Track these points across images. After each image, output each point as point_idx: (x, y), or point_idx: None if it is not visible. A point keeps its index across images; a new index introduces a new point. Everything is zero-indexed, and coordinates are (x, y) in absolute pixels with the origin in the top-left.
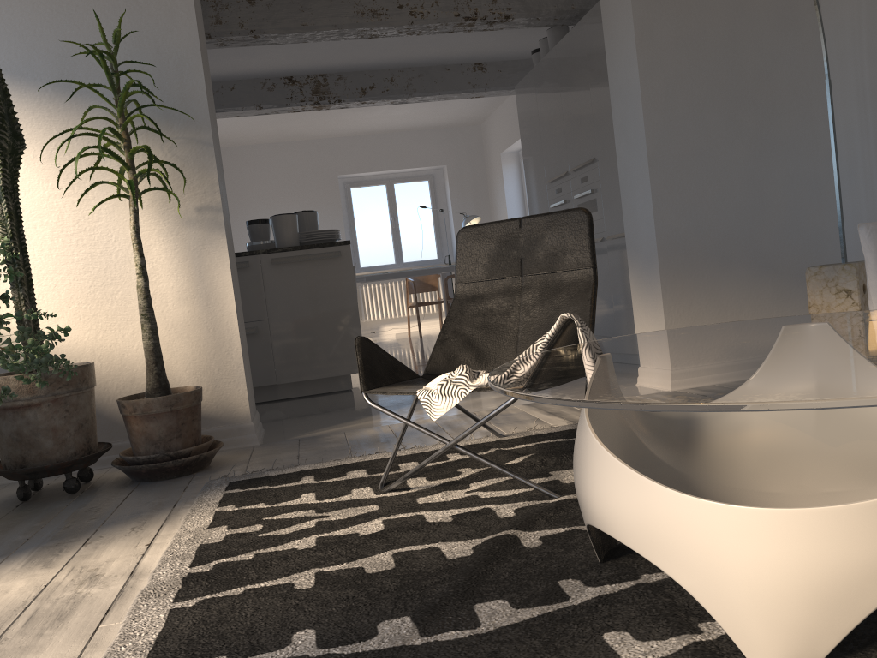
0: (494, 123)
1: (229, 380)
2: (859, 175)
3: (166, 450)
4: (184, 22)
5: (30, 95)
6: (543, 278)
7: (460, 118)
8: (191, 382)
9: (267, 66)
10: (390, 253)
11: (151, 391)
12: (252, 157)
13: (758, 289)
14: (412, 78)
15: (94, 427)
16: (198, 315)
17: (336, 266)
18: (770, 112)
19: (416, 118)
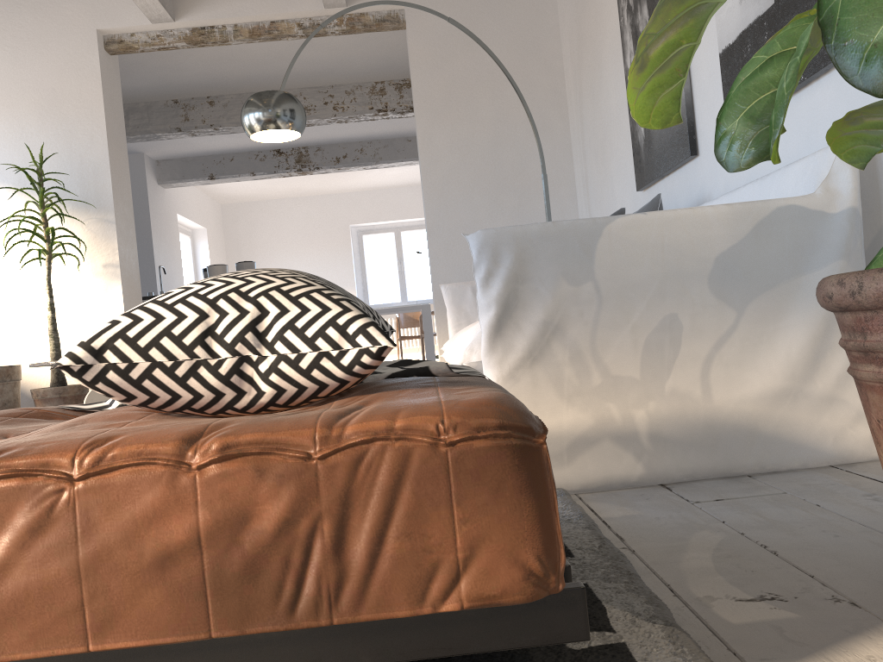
0: None
1: None
2: None
3: None
4: (99, 142)
5: (0, 192)
6: None
7: None
8: None
9: (255, 142)
10: (396, 292)
11: (52, 385)
12: (277, 209)
13: None
14: (378, 148)
15: (16, 406)
16: None
17: None
18: (526, 195)
19: (412, 176)
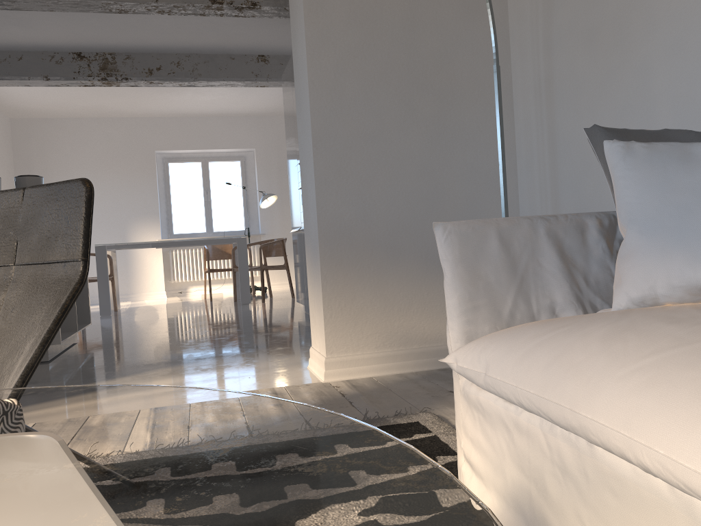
0: None
1: None
2: (535, 171)
3: None
4: None
5: None
6: (33, 270)
7: (266, 108)
8: None
9: (50, 39)
10: (201, 222)
11: None
12: (75, 128)
13: (429, 284)
14: (198, 63)
15: None
16: None
17: None
18: (449, 100)
19: (225, 105)
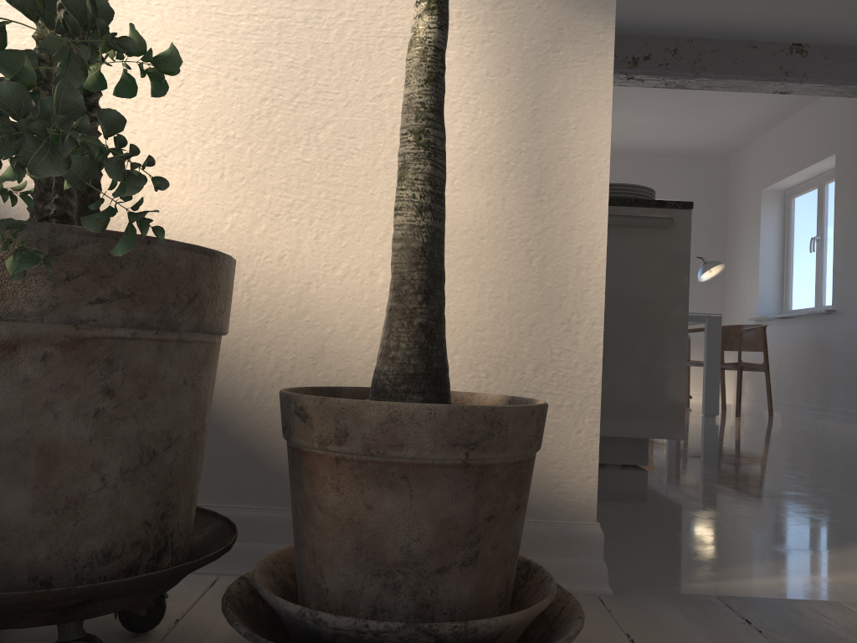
0: (757, 153)
1: (557, 402)
2: None
3: (419, 605)
4: None
5: None
6: None
7: (711, 142)
8: (461, 388)
9: None
10: None
11: (394, 384)
12: None
13: None
14: (703, 52)
15: (193, 469)
16: (509, 217)
17: (660, 244)
18: None
19: (659, 133)
